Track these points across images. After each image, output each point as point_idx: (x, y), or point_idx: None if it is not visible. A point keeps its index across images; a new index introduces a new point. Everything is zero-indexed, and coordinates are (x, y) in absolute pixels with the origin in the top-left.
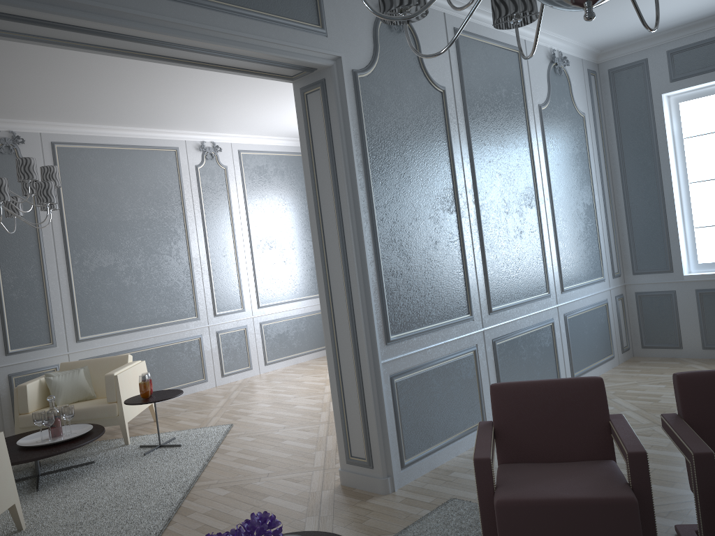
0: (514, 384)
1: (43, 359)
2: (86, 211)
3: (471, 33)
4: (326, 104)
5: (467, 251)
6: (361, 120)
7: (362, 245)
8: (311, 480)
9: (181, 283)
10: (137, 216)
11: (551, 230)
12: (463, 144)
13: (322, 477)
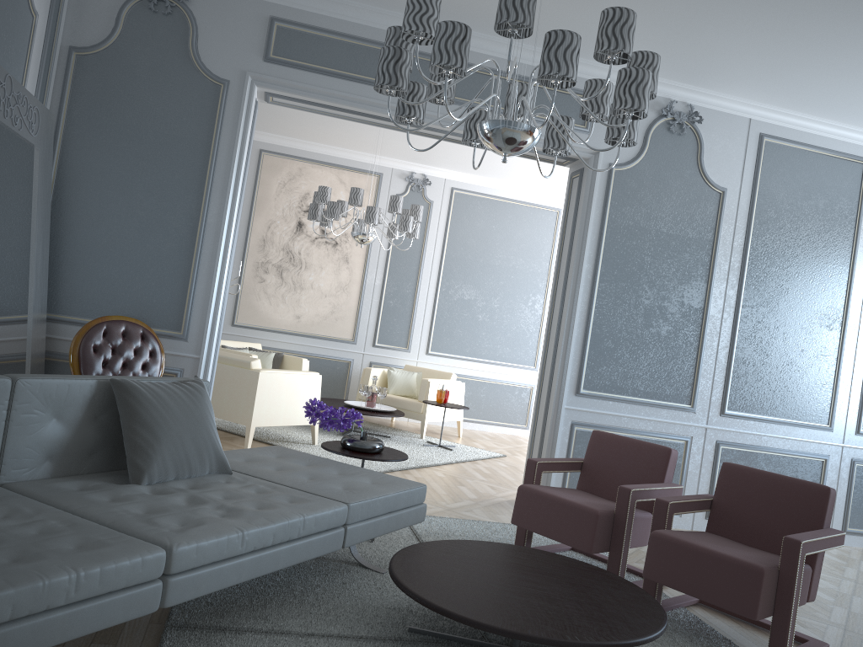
0: (609, 434)
1: (397, 359)
2: (463, 249)
3: (786, 139)
4: (579, 188)
5: (707, 347)
6: (605, 205)
7: (574, 307)
8: (503, 492)
9: (529, 332)
10: (505, 263)
11: (861, 362)
12: (737, 245)
13: (512, 494)
